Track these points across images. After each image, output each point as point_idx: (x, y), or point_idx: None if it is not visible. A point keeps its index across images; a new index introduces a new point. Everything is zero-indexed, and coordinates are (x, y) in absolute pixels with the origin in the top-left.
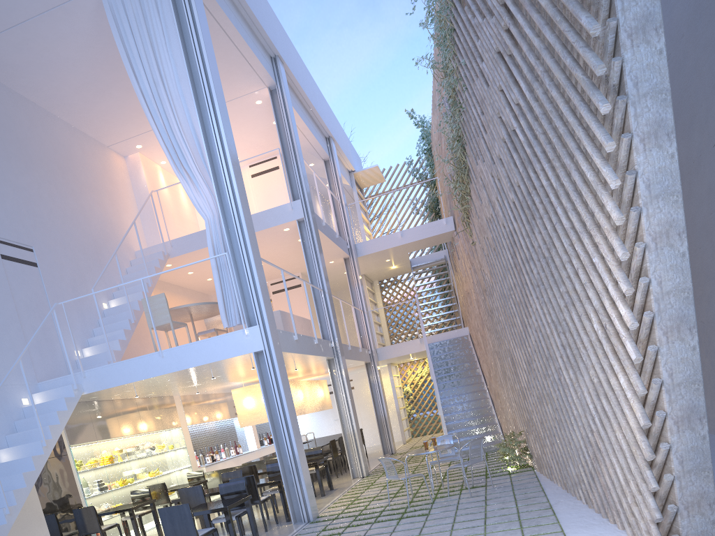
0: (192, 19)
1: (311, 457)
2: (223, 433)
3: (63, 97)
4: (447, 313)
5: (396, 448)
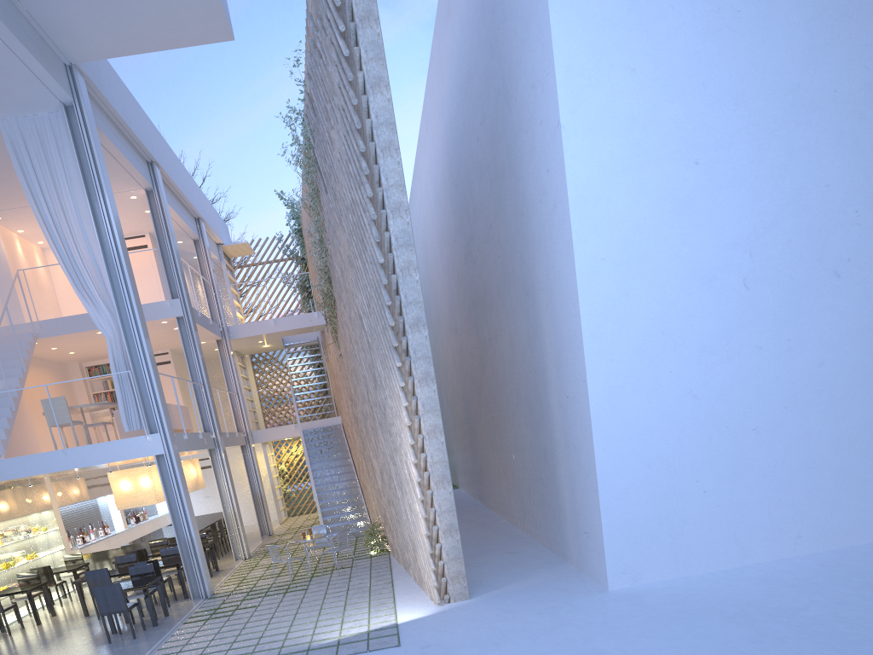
0: (96, 173)
1: None
2: (89, 513)
3: None
4: (321, 398)
5: (273, 529)
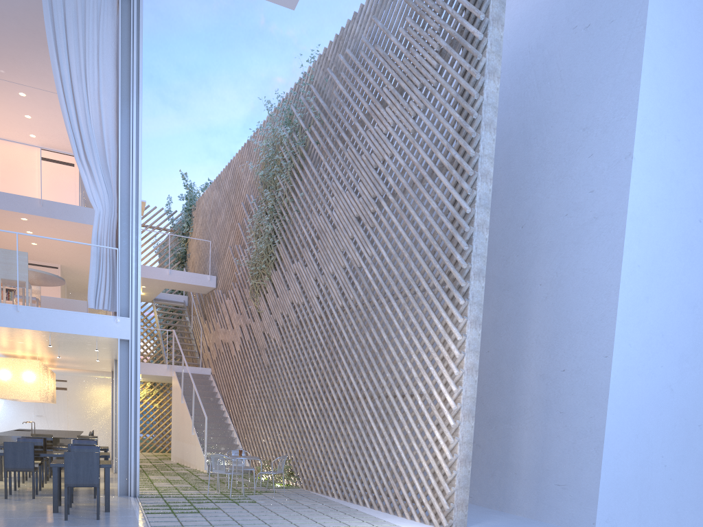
0: (136, 58)
1: None
2: None
3: None
4: (187, 350)
5: None
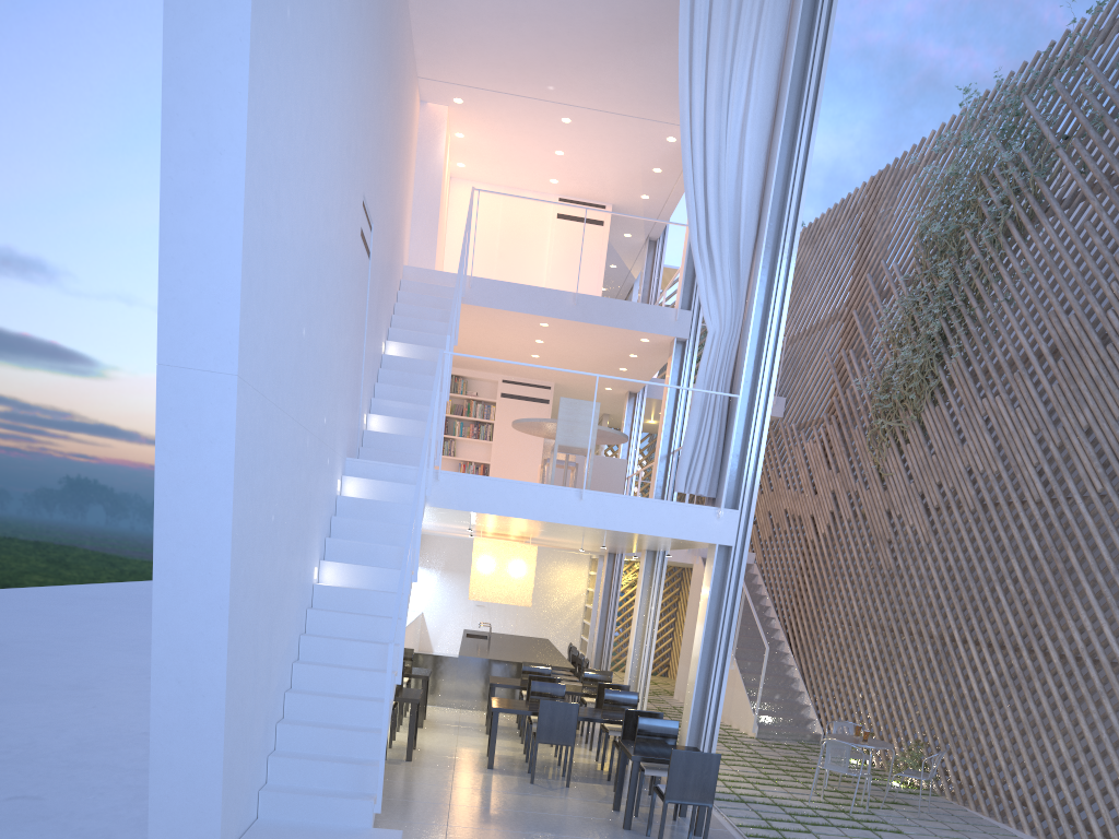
0: (818, 57)
1: (593, 682)
2: None
3: None
4: None
5: None
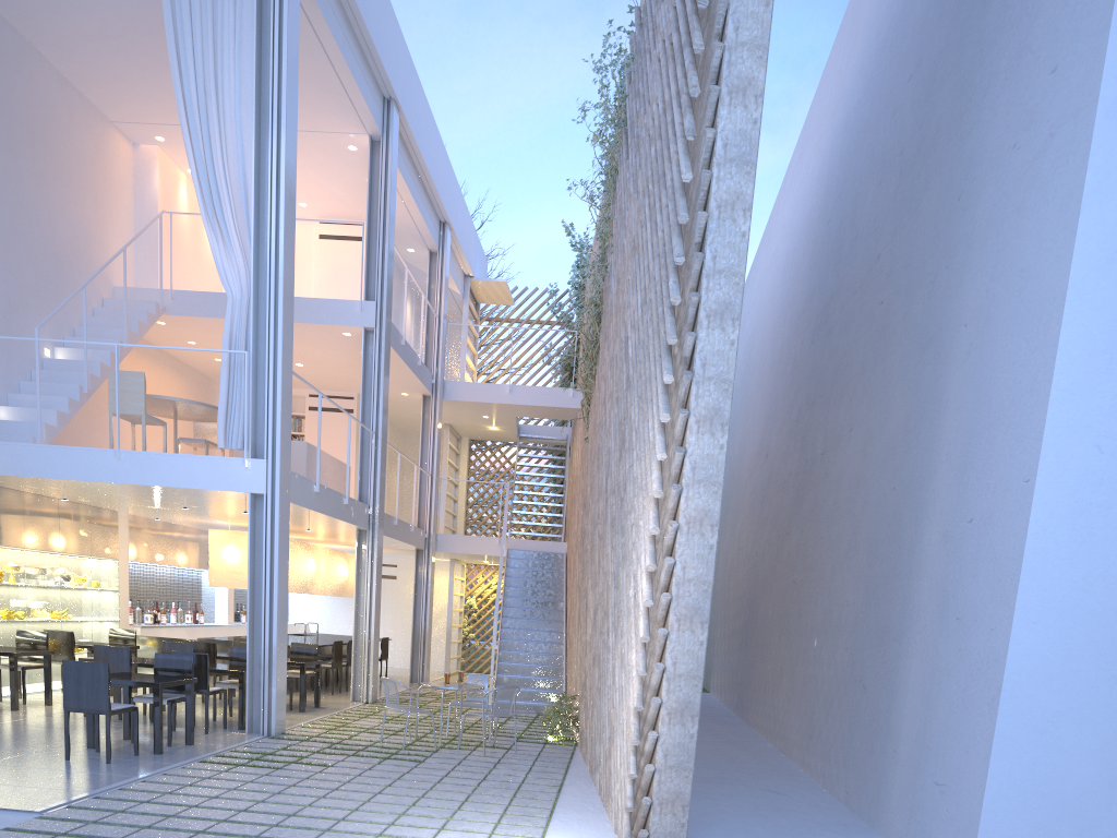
0: (278, 37)
1: (300, 655)
2: (180, 587)
3: (63, 38)
4: (548, 515)
5: (432, 679)
